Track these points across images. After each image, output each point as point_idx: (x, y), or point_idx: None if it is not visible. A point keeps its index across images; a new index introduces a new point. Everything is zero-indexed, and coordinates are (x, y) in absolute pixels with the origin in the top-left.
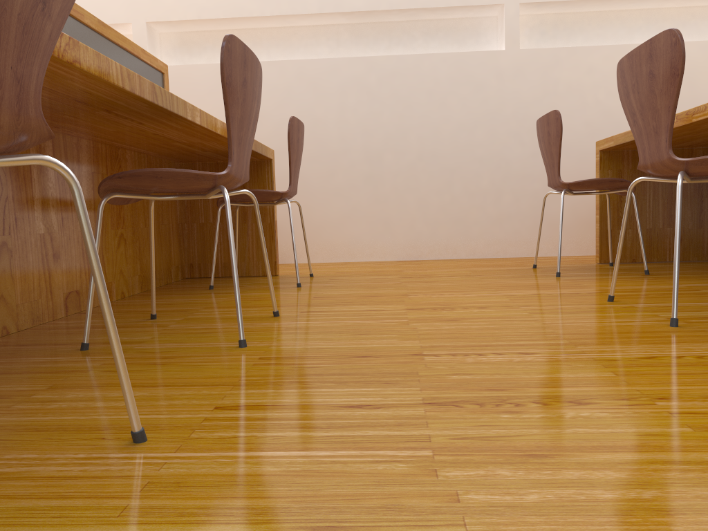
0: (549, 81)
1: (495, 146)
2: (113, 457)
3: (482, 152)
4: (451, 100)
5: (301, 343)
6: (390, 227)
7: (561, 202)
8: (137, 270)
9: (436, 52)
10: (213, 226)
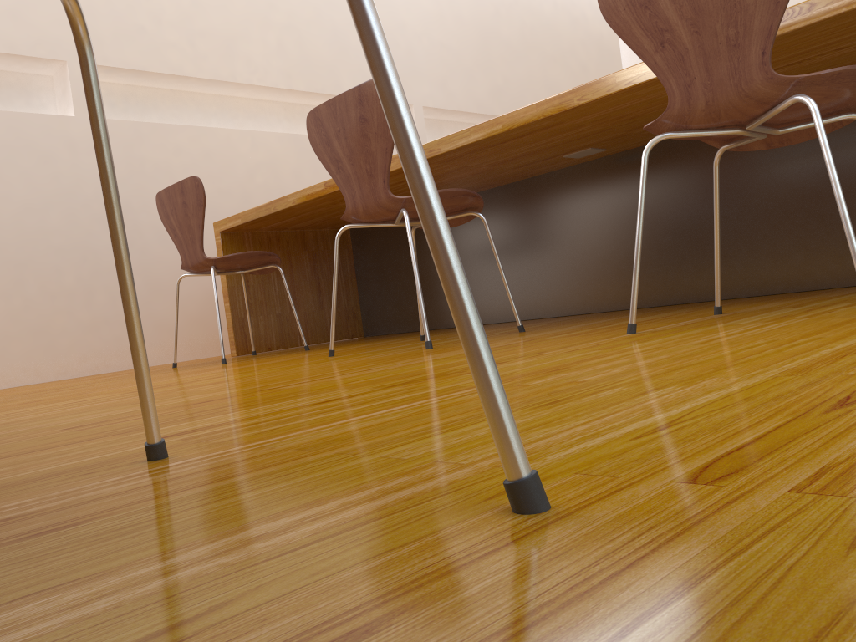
0: (134, 158)
1: (77, 234)
2: (171, 466)
3: (61, 241)
4: (8, 172)
5: (79, 418)
6: None
7: (214, 280)
8: None
9: None
10: None
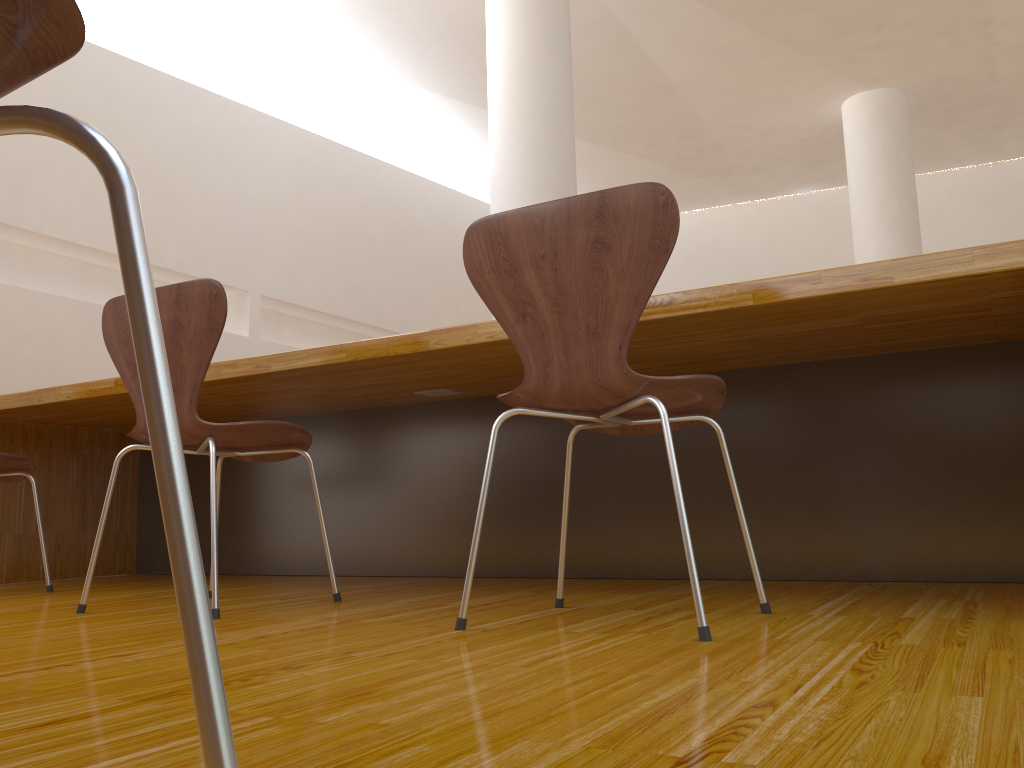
0: None
1: None
2: None
3: None
4: None
5: None
6: None
7: None
8: None
9: None
10: None
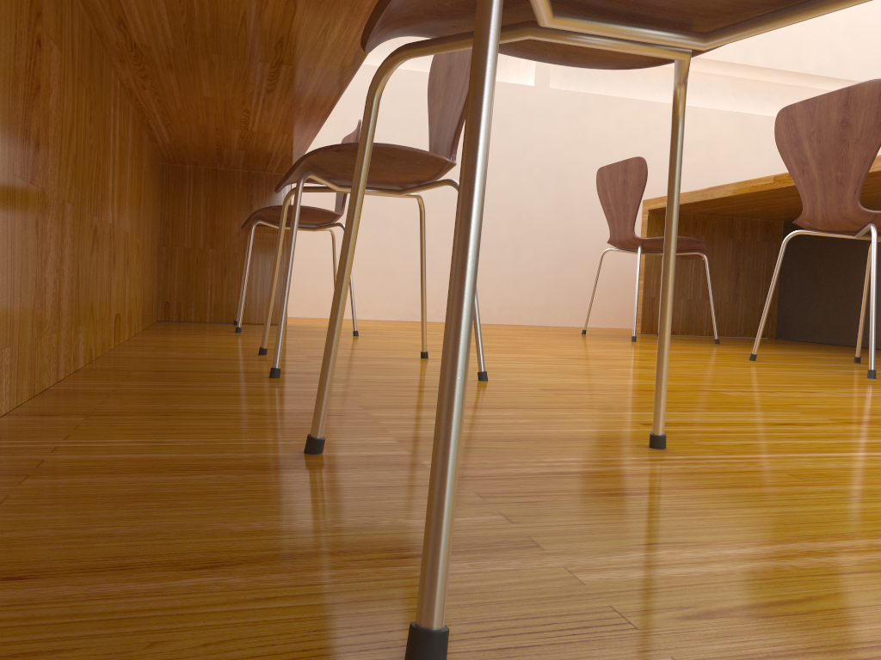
0: (577, 128)
1: (517, 195)
2: (676, 459)
3: (503, 200)
4: None
5: (543, 379)
6: (391, 278)
7: (638, 260)
8: (141, 299)
9: None
10: (204, 253)
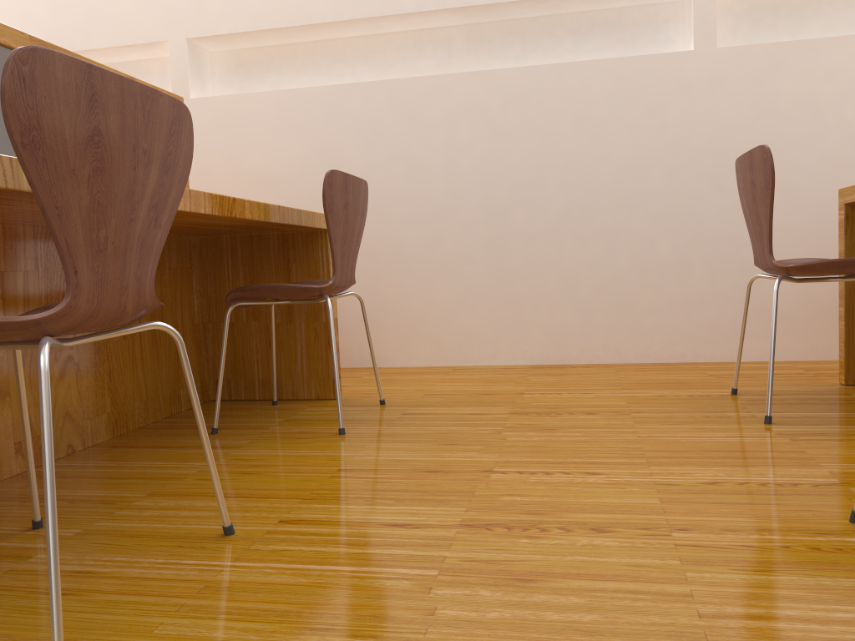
0: (764, 94)
1: (679, 196)
2: None
3: (660, 205)
4: (610, 129)
5: None
6: (521, 316)
7: (774, 299)
8: (104, 406)
9: (591, 59)
10: (247, 326)
